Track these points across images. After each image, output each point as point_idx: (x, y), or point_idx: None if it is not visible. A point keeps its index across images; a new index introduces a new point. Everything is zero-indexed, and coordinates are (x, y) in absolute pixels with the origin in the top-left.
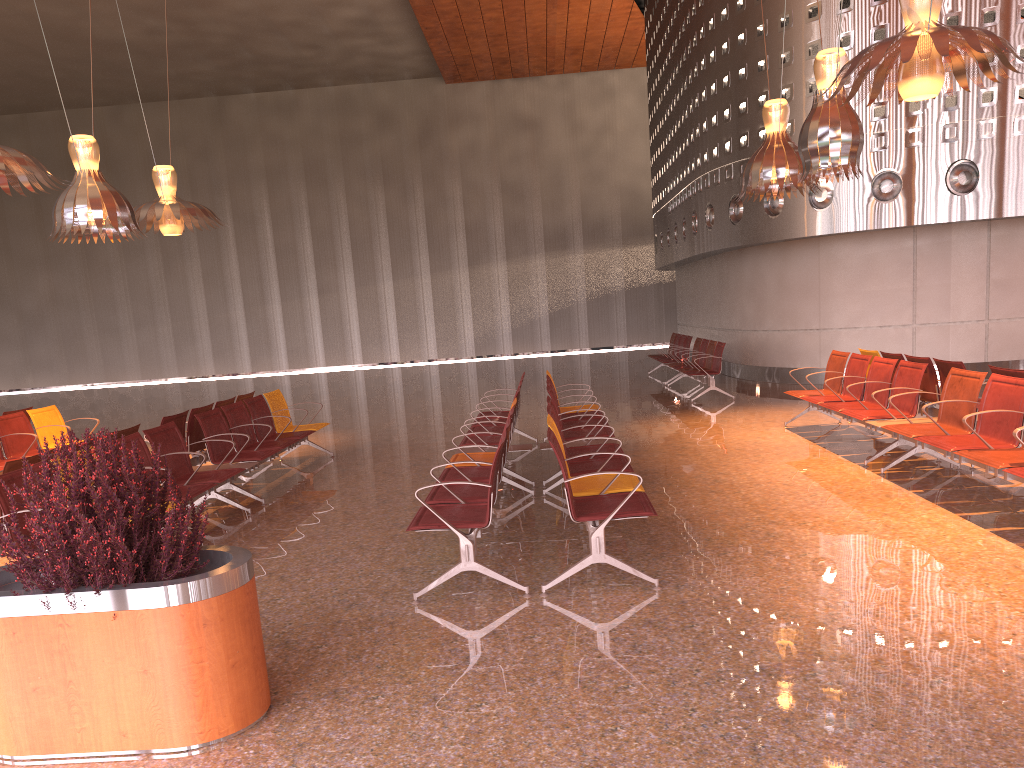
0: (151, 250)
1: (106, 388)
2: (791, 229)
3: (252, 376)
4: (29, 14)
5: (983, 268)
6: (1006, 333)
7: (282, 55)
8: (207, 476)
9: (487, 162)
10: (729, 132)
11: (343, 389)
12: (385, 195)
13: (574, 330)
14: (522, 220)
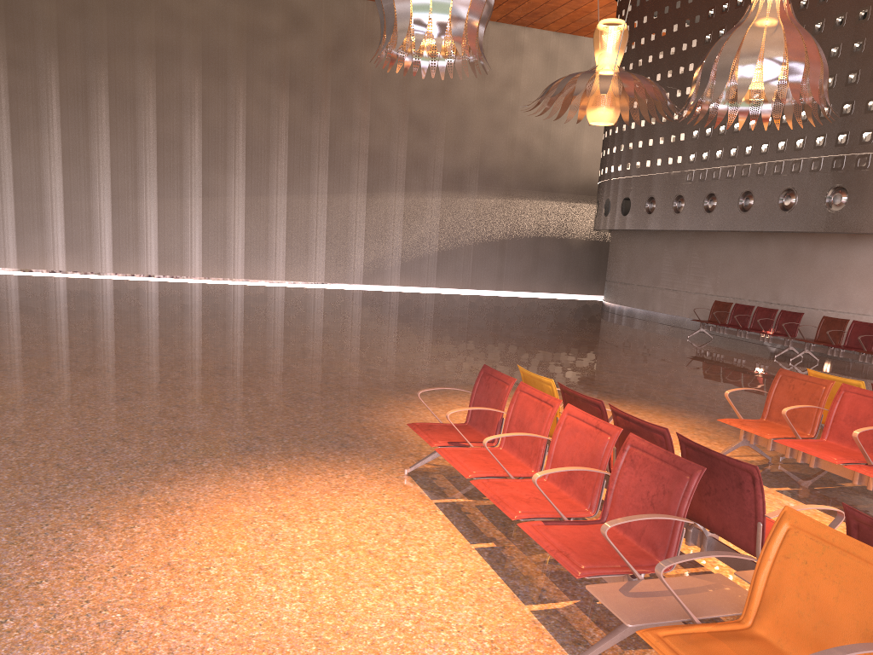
0: None
1: None
2: None
3: (123, 279)
4: None
5: None
6: None
7: None
8: None
9: (398, 90)
10: None
11: (351, 318)
12: (290, 103)
13: (459, 271)
14: (424, 155)
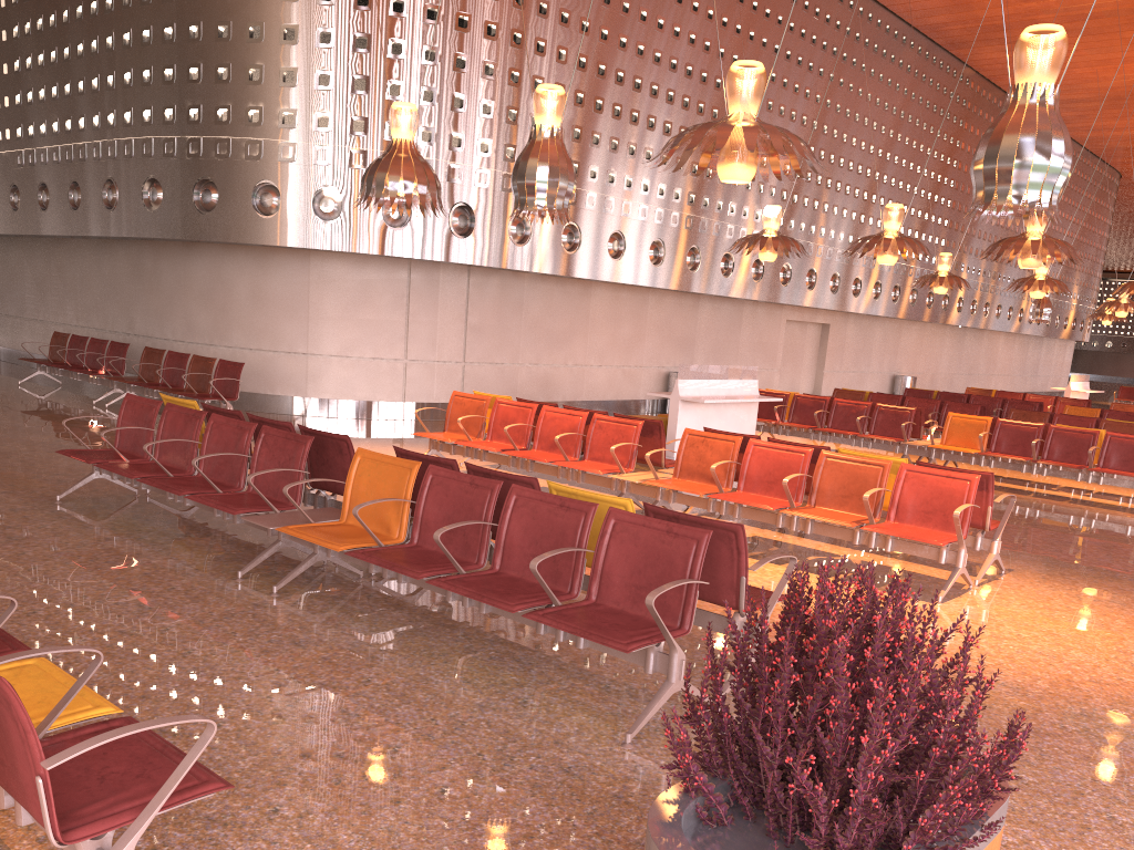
0: None
1: None
2: (290, 236)
3: None
4: None
5: (463, 311)
6: (477, 376)
7: None
8: None
9: None
10: (199, 97)
11: None
12: None
13: None
14: None
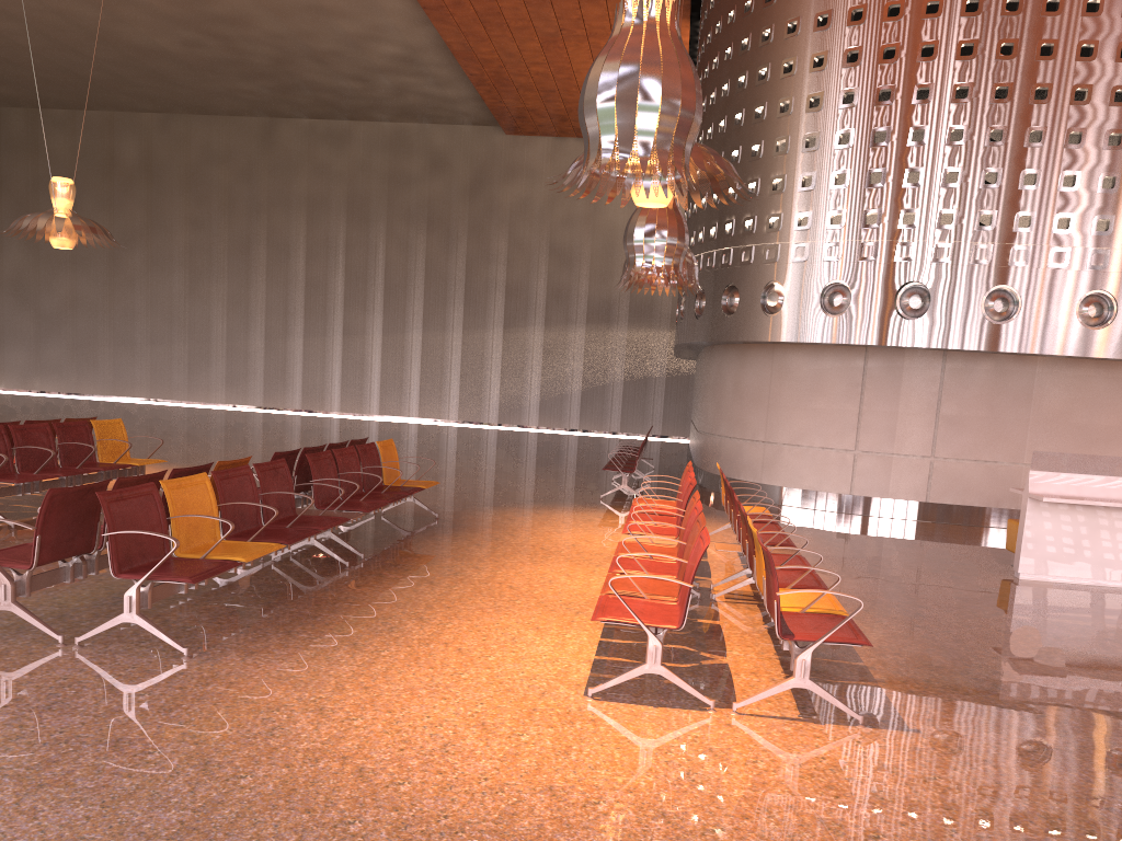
0: (179, 266)
1: (106, 401)
2: (742, 331)
3: (259, 411)
4: (60, 11)
5: (934, 401)
6: (952, 474)
7: (329, 84)
8: None
9: (538, 221)
10: (703, 221)
11: (314, 436)
12: (427, 241)
13: (606, 411)
14: (566, 287)
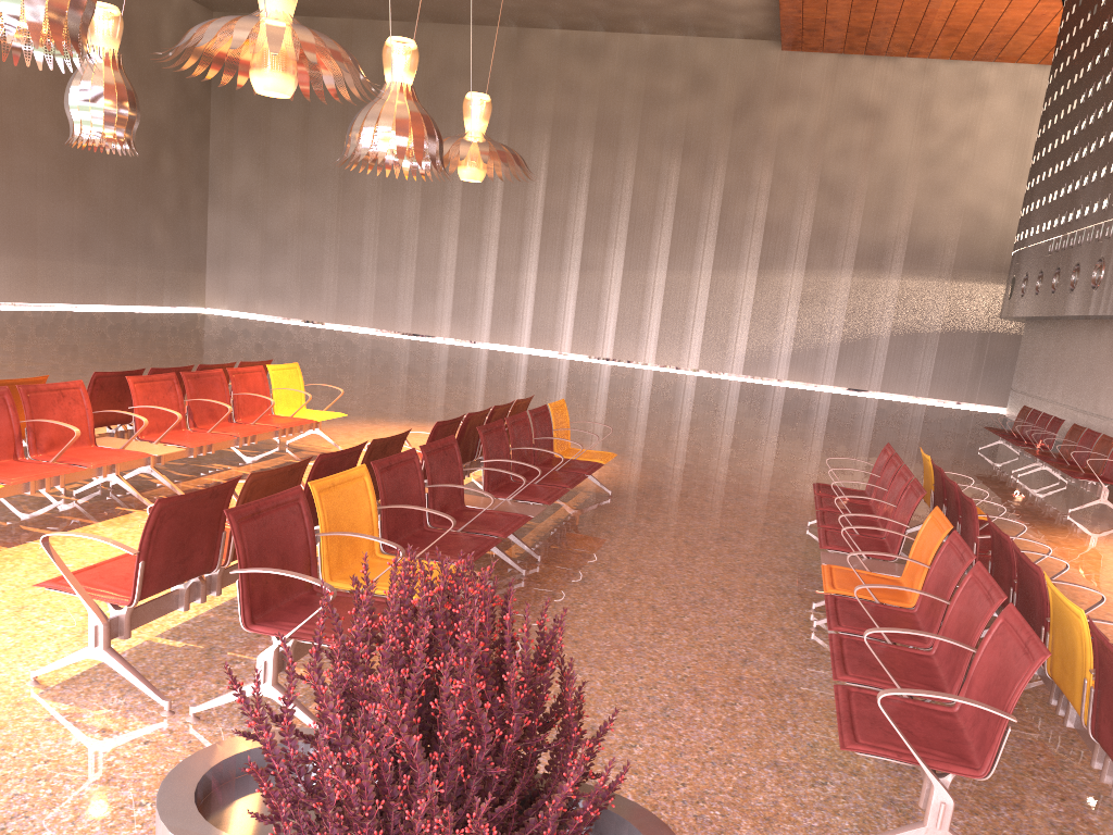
0: (411, 189)
1: (335, 331)
2: None
3: (489, 348)
4: None
5: None
6: None
7: None
8: (485, 520)
9: (809, 151)
10: None
11: (596, 389)
12: (680, 170)
13: (866, 368)
14: (835, 226)
